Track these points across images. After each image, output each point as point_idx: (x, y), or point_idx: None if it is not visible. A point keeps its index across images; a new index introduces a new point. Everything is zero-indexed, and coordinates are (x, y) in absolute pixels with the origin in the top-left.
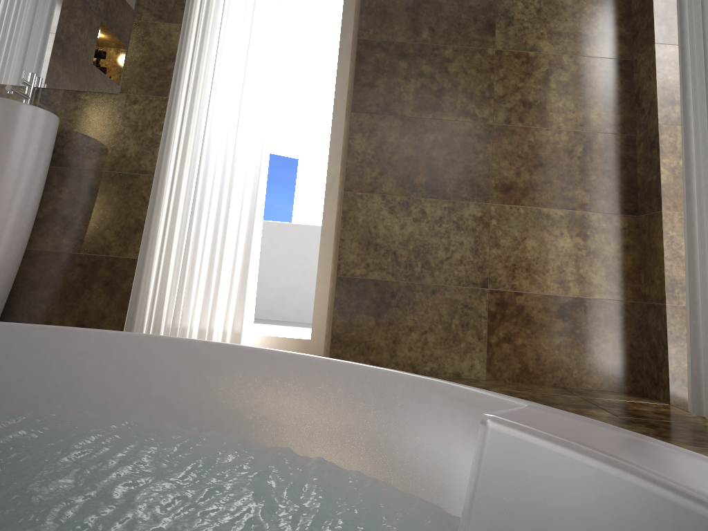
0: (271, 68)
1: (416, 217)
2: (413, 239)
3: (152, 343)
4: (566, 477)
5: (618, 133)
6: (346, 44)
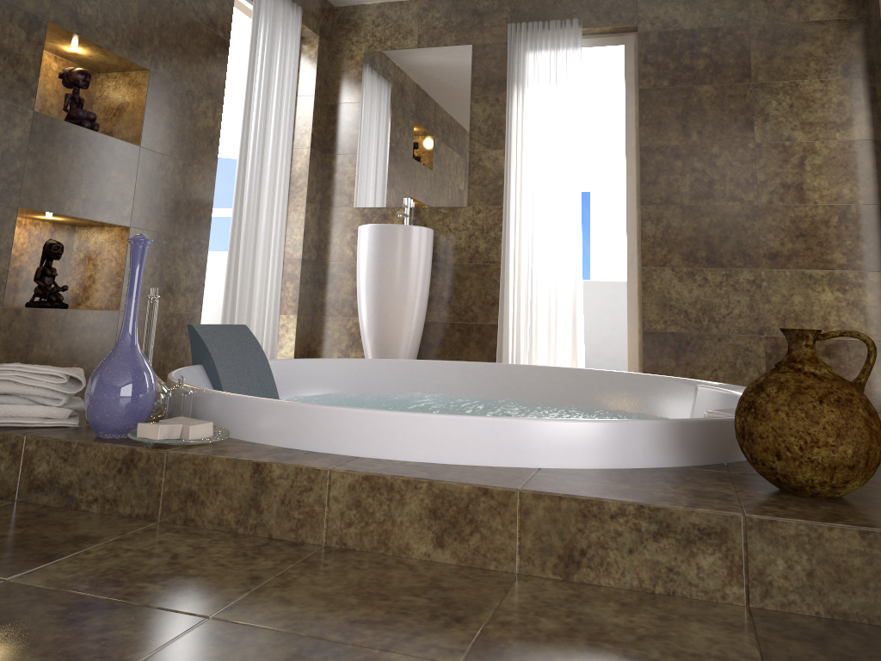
0: (575, 177)
1: (700, 283)
2: (699, 300)
3: (550, 369)
4: (717, 398)
5: (869, 203)
6: (630, 149)
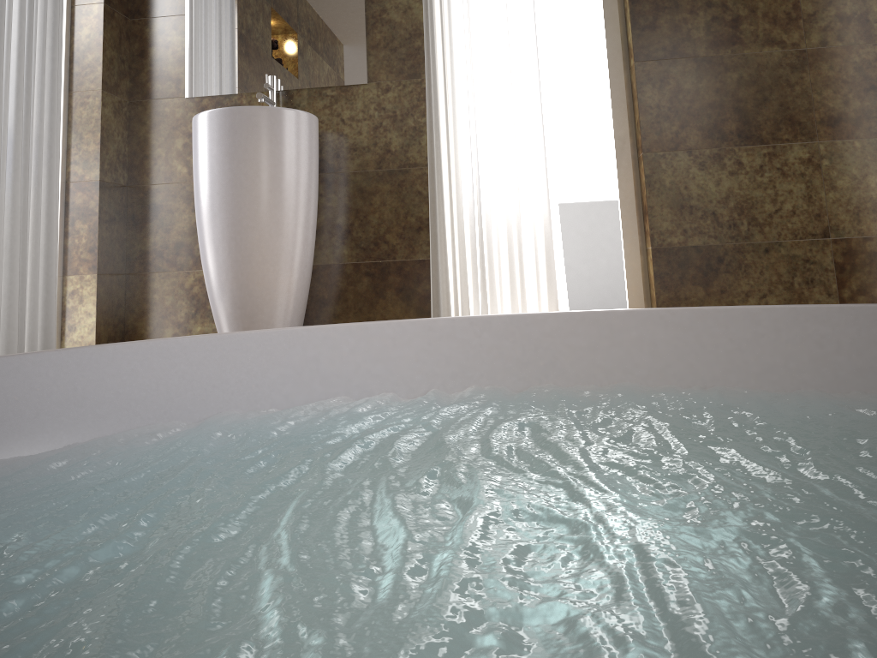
0: (534, 26)
1: (732, 170)
2: (733, 195)
3: (611, 317)
4: None
5: None
6: None
